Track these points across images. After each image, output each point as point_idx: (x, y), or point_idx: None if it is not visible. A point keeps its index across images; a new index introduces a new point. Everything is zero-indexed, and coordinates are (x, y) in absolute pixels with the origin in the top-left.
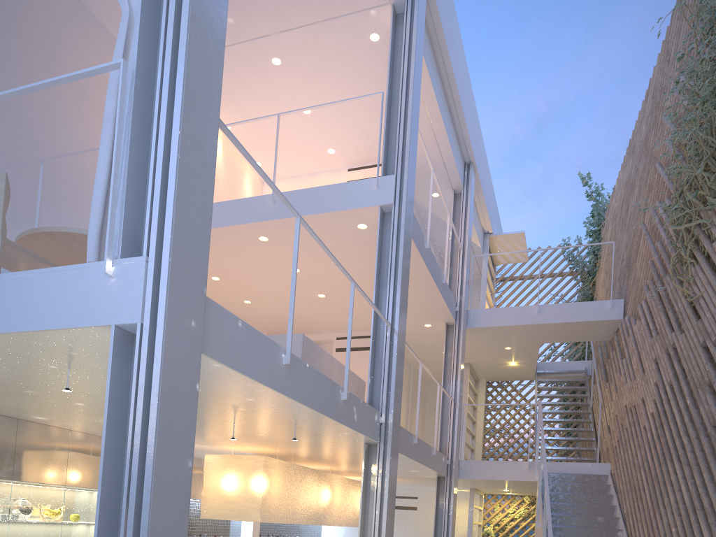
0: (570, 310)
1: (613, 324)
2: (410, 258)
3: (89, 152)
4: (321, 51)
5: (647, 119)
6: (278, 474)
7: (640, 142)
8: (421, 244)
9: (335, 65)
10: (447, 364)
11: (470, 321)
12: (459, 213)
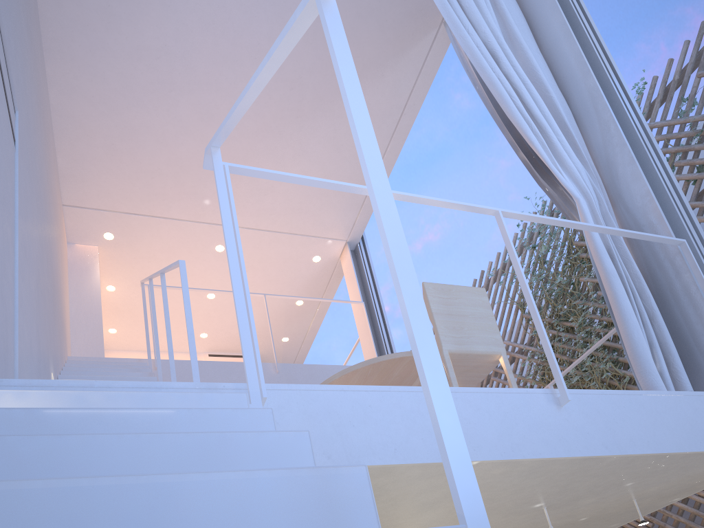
0: None
1: None
2: None
3: (58, 273)
4: (266, 254)
5: None
6: None
7: None
8: None
9: (269, 268)
10: None
11: None
12: None
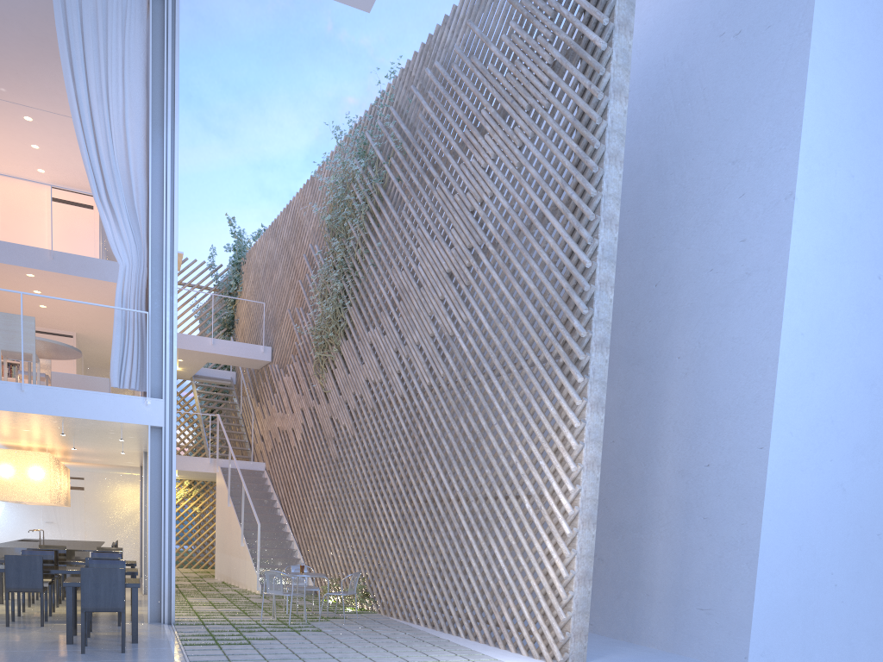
0: (236, 347)
1: (264, 362)
2: None
3: None
4: (73, 130)
5: (288, 228)
6: (52, 466)
7: (282, 238)
8: None
9: None
10: None
11: None
12: None
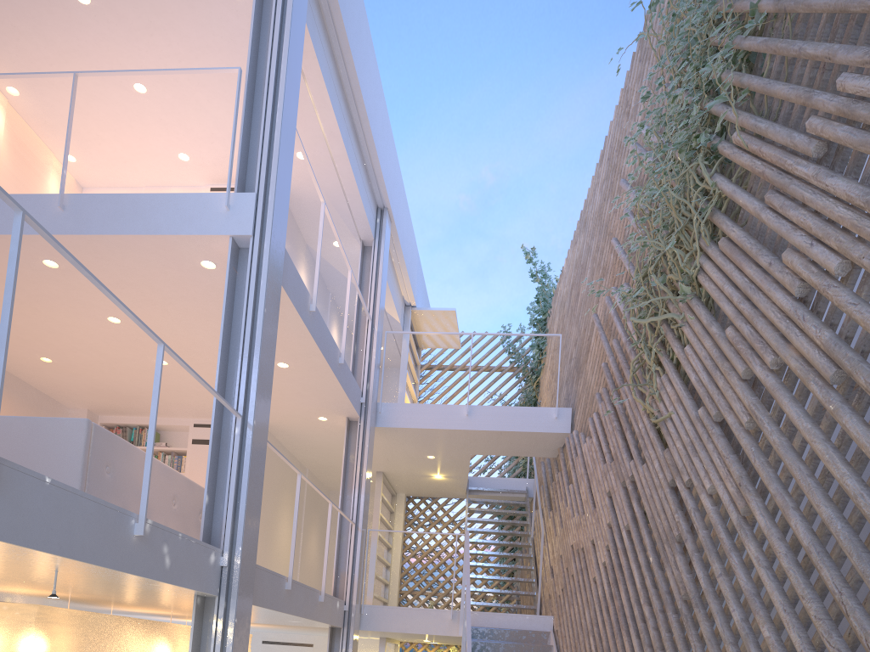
0: (508, 415)
1: (559, 438)
2: (277, 320)
3: None
4: None
5: (601, 185)
6: (67, 632)
7: (593, 215)
8: (304, 304)
9: (179, 24)
10: (348, 474)
11: (380, 418)
12: (369, 273)
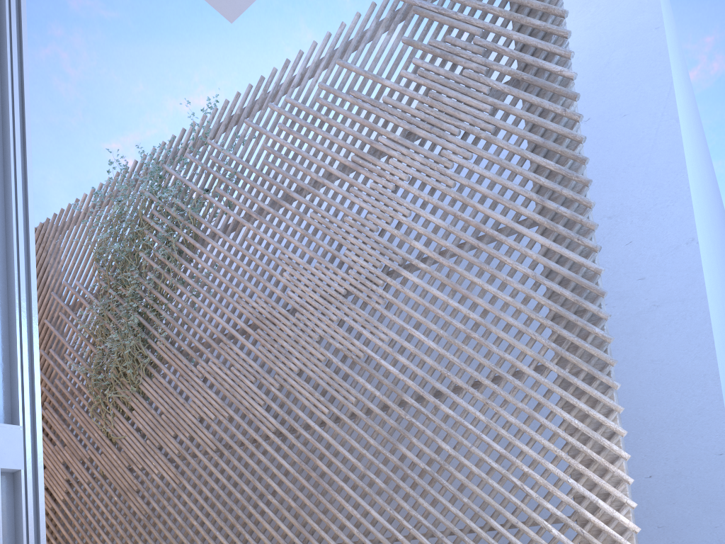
0: None
1: None
2: None
3: None
4: None
5: None
6: None
7: None
8: None
9: None
10: None
11: None
12: None
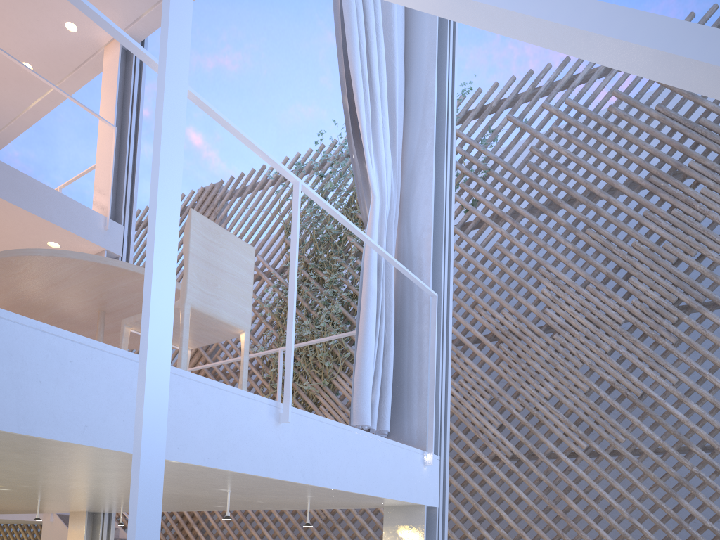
0: None
1: None
2: None
3: None
4: None
5: None
6: None
7: None
8: None
9: None
10: None
11: None
12: None
